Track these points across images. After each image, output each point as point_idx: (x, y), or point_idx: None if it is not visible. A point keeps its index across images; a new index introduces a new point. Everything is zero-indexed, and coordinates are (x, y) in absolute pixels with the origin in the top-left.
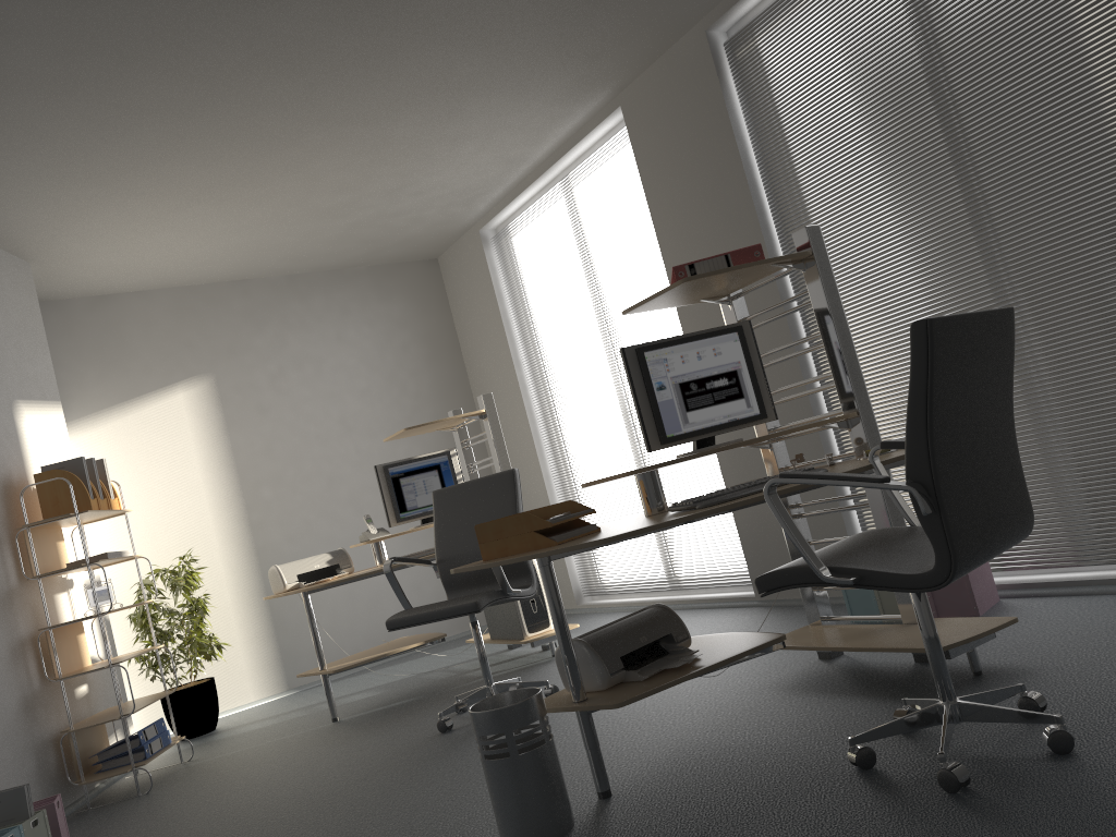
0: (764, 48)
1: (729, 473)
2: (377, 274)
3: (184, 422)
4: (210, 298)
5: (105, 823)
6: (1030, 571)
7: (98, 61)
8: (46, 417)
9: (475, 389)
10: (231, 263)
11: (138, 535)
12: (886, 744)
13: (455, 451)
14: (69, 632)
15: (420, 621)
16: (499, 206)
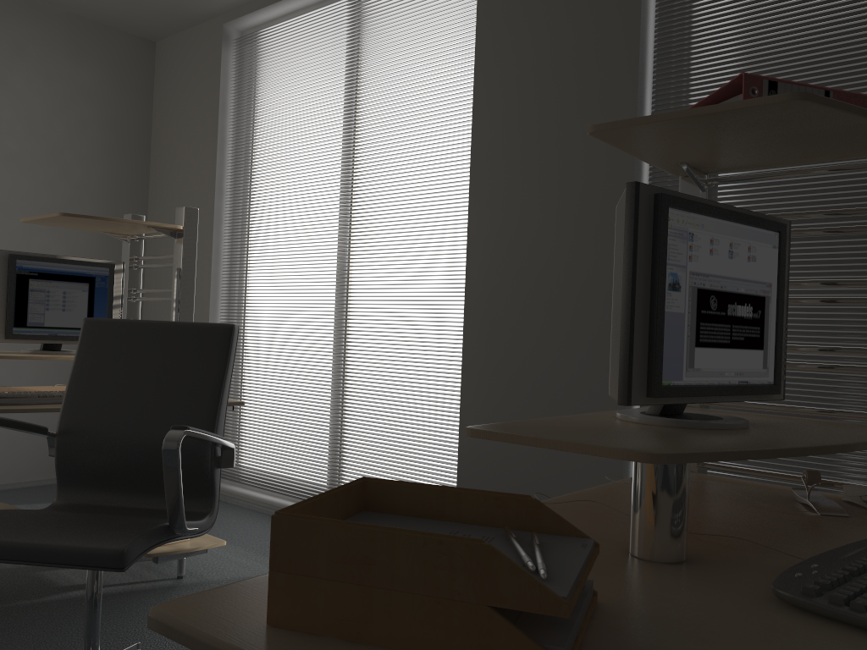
0: None
1: (472, 403)
2: (76, 26)
3: None
4: None
5: None
6: None
7: None
8: None
9: (154, 204)
10: None
11: None
12: None
13: (121, 267)
14: None
15: None
16: (261, 2)
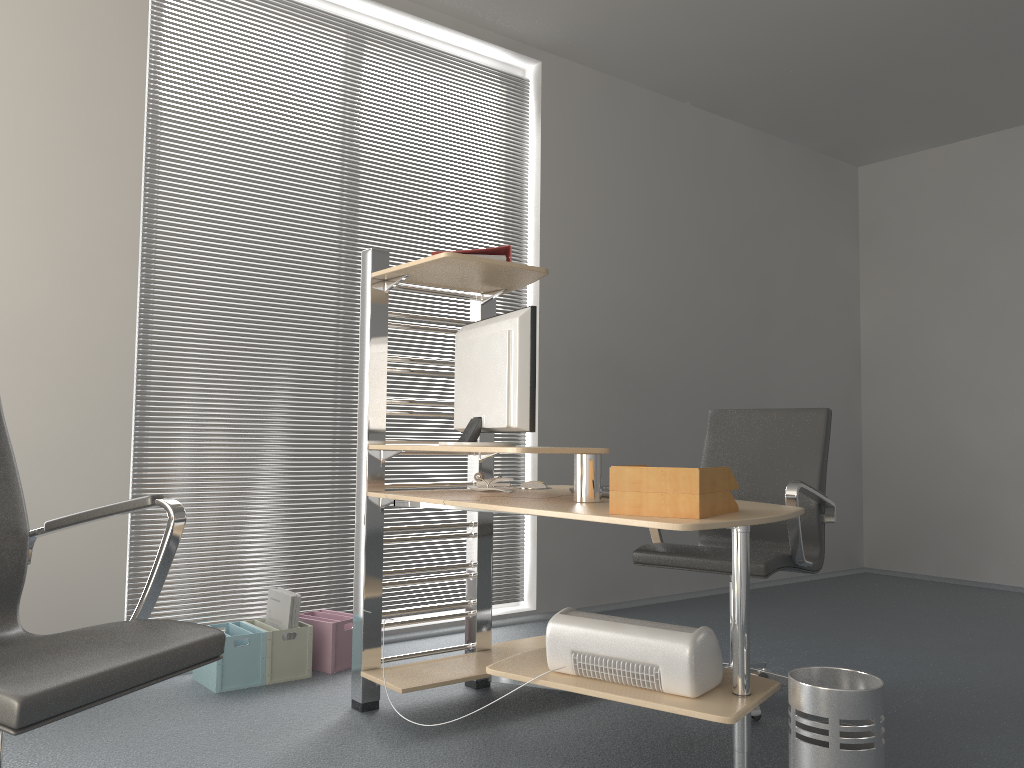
0: (214, 10)
1: None
2: None
3: None
4: None
5: None
6: None
7: None
8: None
9: None
10: None
11: None
12: None
13: None
14: None
15: (113, 691)
16: None
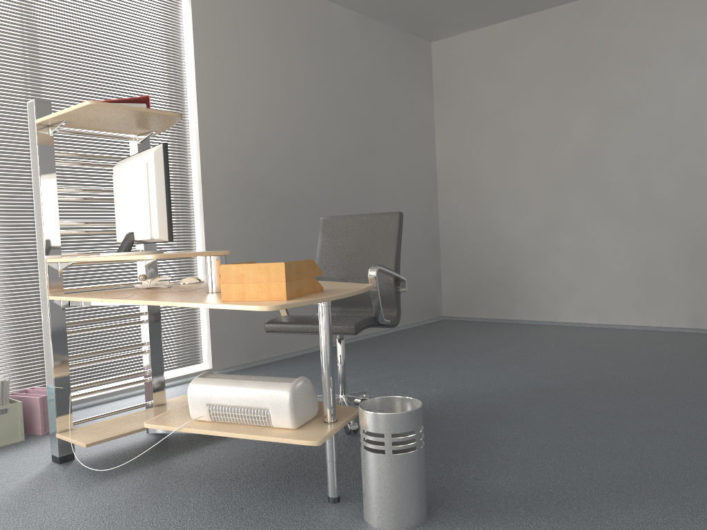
0: None
1: None
2: None
3: None
4: None
5: None
6: None
7: None
8: None
9: None
10: None
11: None
12: None
13: None
14: None
15: None
16: None
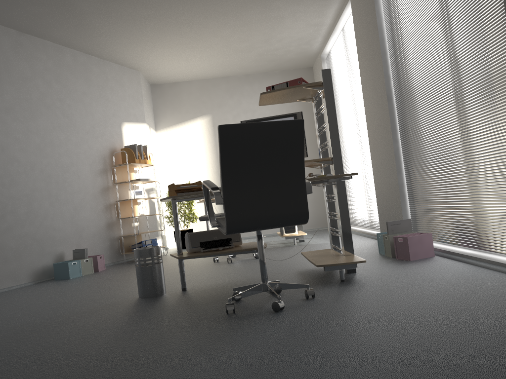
0: None
1: (375, 177)
2: (283, 74)
3: (199, 132)
4: (213, 84)
5: (117, 267)
6: (459, 245)
7: (110, 4)
8: (137, 128)
9: None
10: (217, 70)
11: (179, 173)
12: (260, 295)
13: None
14: (130, 204)
15: (206, 219)
16: (324, 44)
